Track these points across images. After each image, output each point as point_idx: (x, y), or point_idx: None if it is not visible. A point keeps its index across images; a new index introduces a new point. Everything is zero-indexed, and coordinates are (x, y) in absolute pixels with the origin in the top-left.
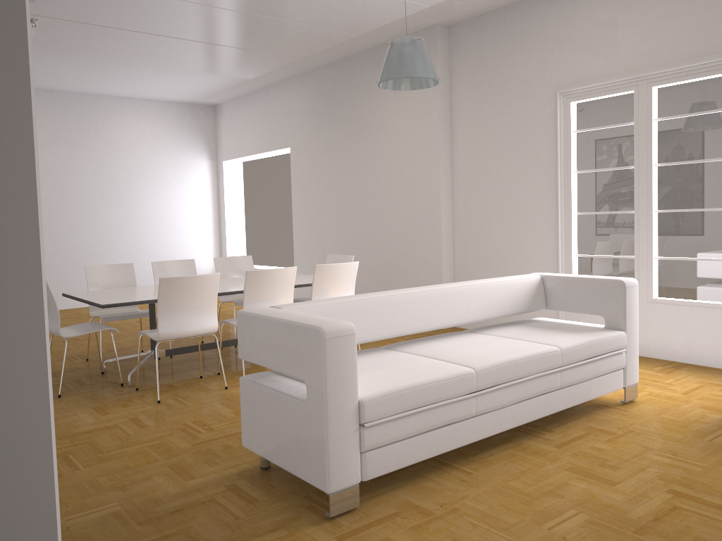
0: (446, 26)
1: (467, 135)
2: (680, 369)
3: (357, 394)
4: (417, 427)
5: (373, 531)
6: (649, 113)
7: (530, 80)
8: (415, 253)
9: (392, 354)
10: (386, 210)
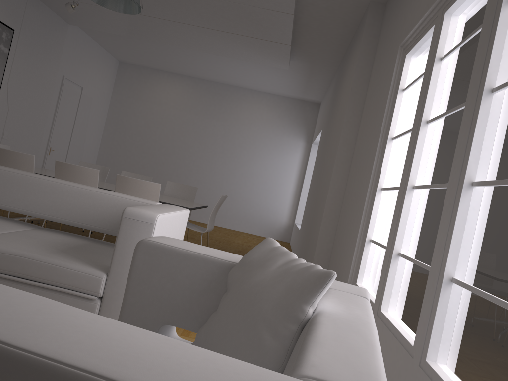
0: (383, 3)
1: (366, 107)
2: None
3: None
4: None
5: None
6: (435, 49)
7: (397, 39)
8: (317, 221)
9: None
10: (322, 180)
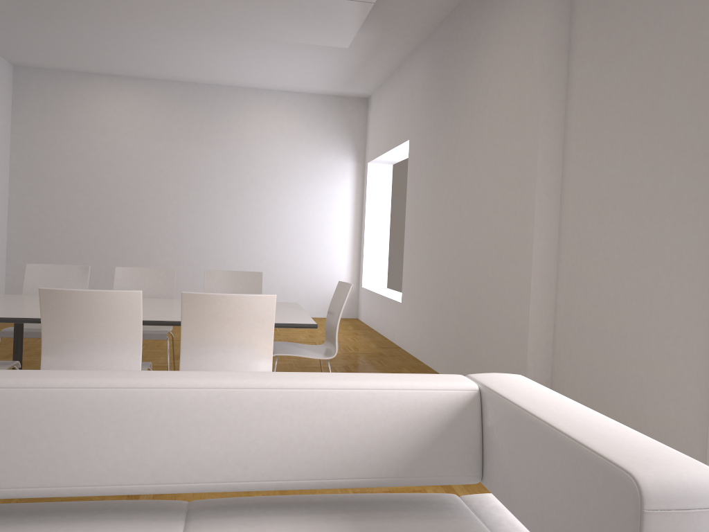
0: None
1: (586, 94)
2: None
3: None
4: None
5: None
6: None
7: None
8: (501, 295)
9: None
10: (477, 224)
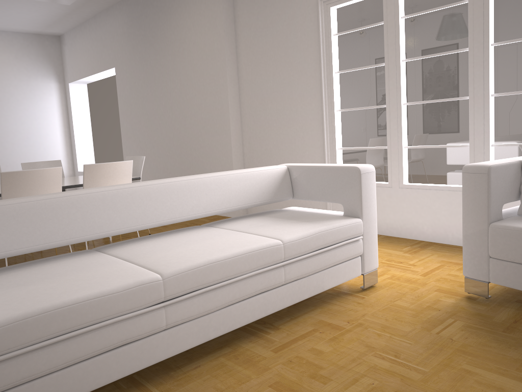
0: None
1: (248, 46)
2: (426, 248)
3: None
4: (69, 356)
5: None
6: (396, 11)
7: None
8: (212, 153)
9: (90, 258)
10: (188, 117)
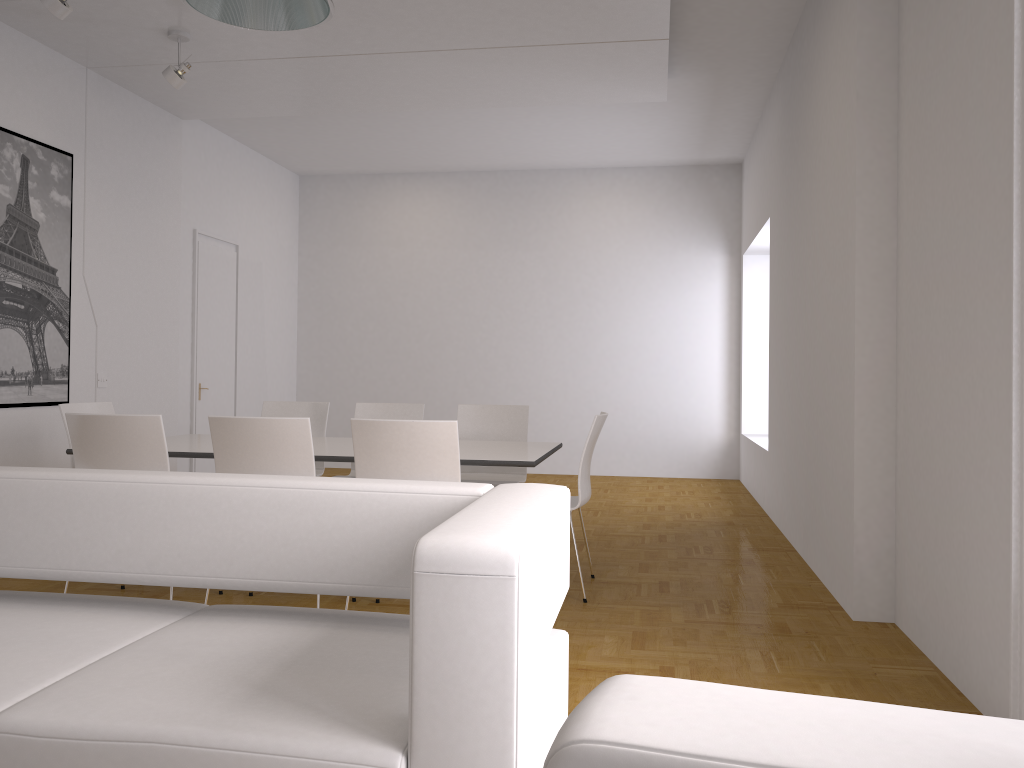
0: None
1: (912, 127)
2: None
3: None
4: None
5: None
6: None
7: None
8: (834, 428)
9: None
10: (817, 329)
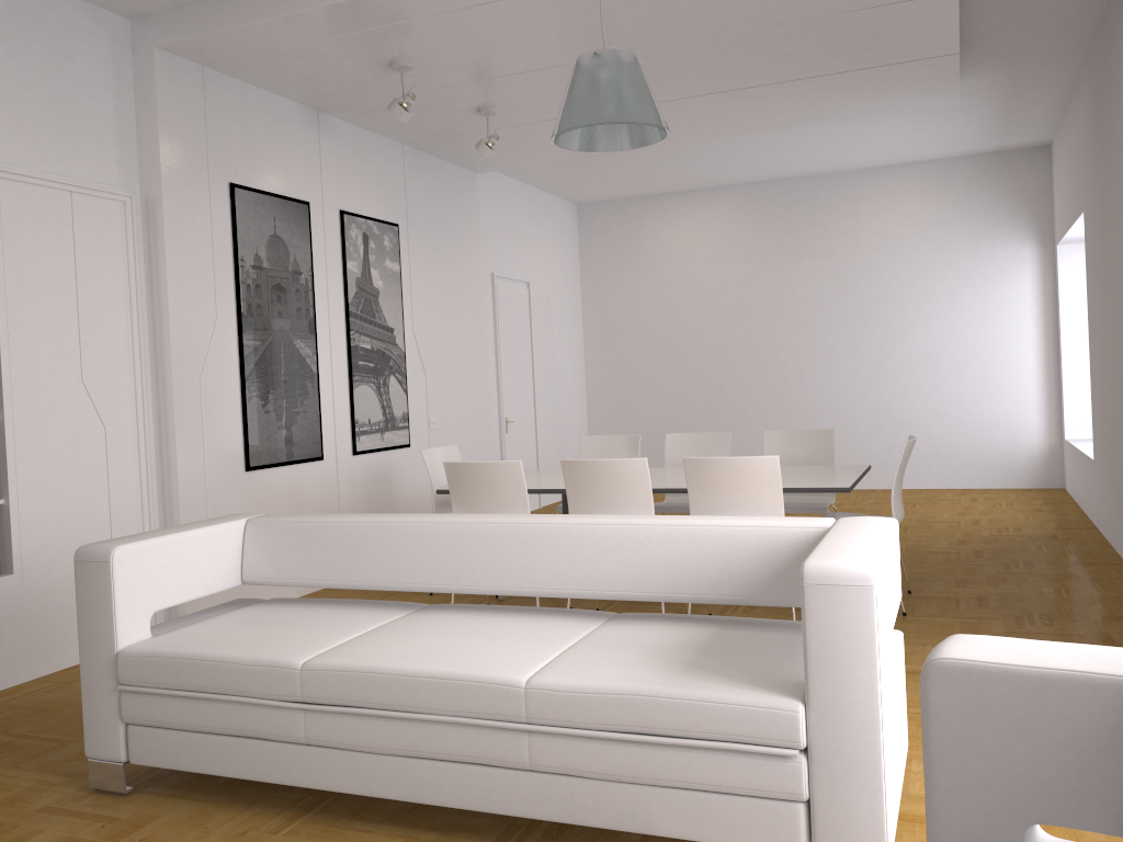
0: None
1: None
2: None
3: (115, 643)
4: (196, 719)
5: (61, 820)
6: None
7: None
8: None
9: (368, 616)
10: None
